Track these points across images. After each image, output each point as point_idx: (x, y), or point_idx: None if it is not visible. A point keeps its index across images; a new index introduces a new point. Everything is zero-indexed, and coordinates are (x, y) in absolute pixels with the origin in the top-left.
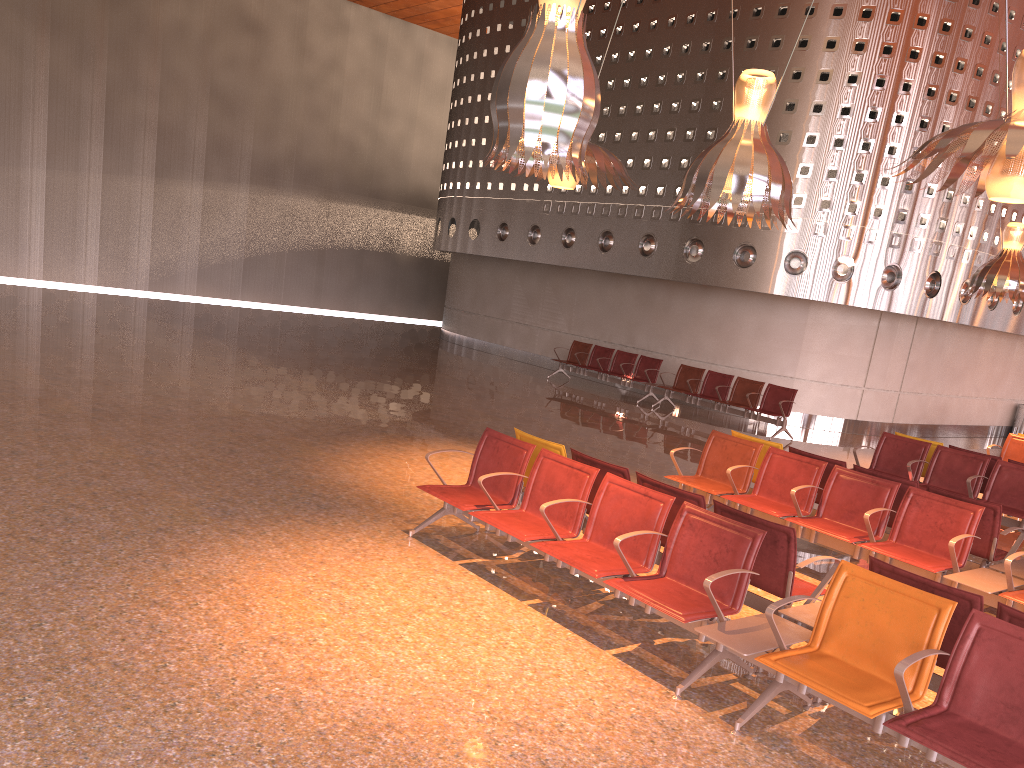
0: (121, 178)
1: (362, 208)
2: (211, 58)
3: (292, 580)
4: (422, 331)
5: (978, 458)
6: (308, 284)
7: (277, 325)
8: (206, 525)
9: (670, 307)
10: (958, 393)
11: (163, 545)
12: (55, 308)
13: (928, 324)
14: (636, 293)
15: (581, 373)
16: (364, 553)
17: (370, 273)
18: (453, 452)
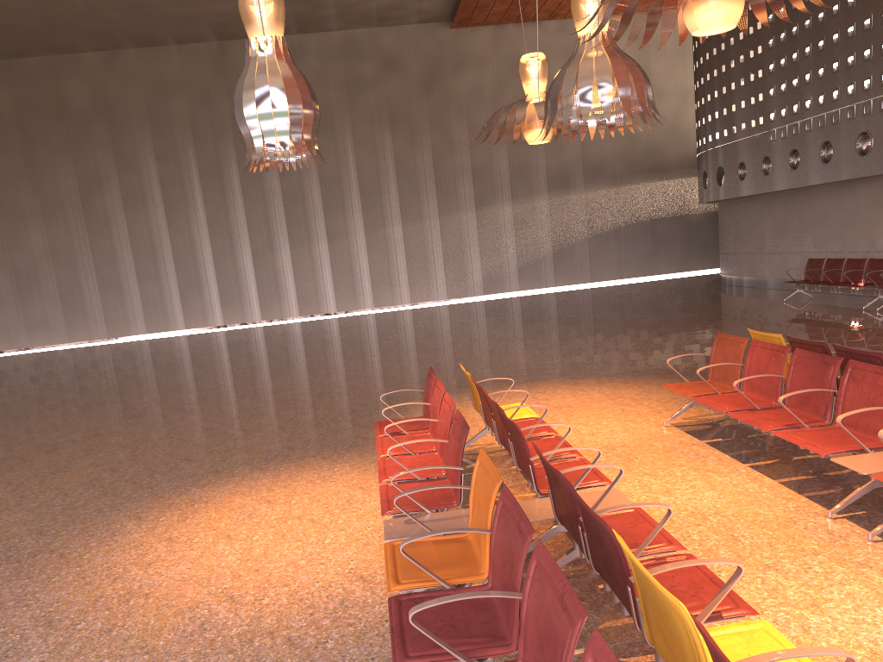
0: (451, 216)
1: (648, 184)
2: (502, 105)
3: (244, 500)
4: (708, 279)
5: None
6: (610, 260)
7: (559, 302)
8: (249, 466)
9: None
10: None
11: (201, 481)
12: (391, 323)
13: None
14: (869, 195)
15: (815, 290)
16: (327, 478)
17: (665, 238)
18: (545, 389)
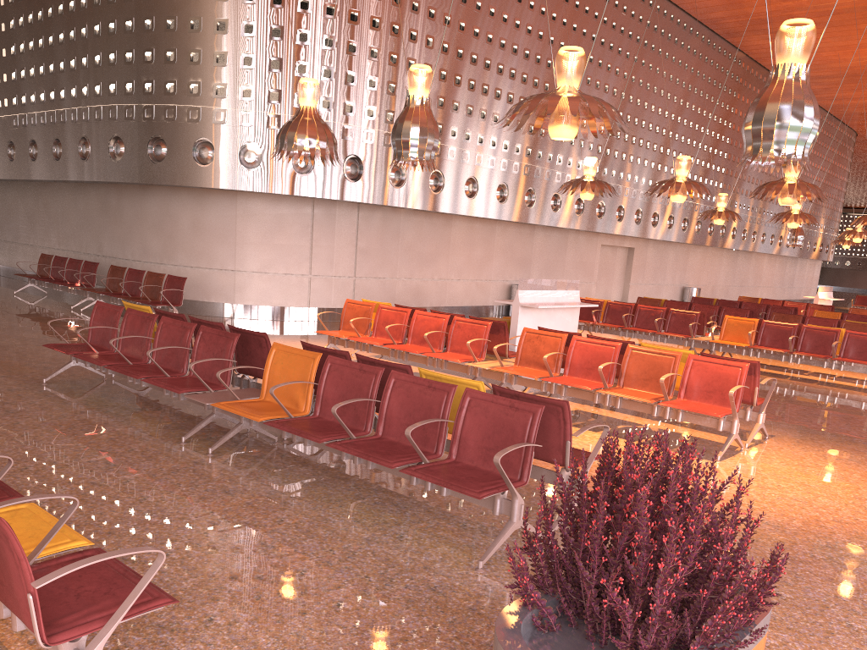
0: None
1: None
2: None
3: None
4: None
5: (150, 317)
6: None
7: None
8: None
9: (122, 211)
10: (433, 276)
11: None
12: None
13: (374, 210)
14: (98, 200)
15: (43, 285)
16: None
17: None
18: None
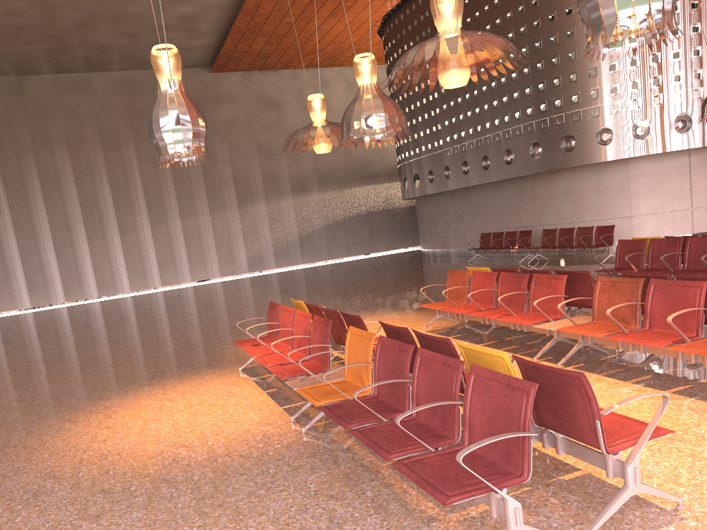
0: (220, 213)
1: (364, 187)
2: (253, 130)
3: (149, 401)
4: (412, 253)
5: (676, 240)
6: (341, 243)
7: (311, 273)
8: (135, 384)
9: (536, 193)
10: None
11: (103, 396)
12: (183, 295)
13: None
14: (514, 190)
15: (488, 253)
16: (204, 383)
17: (379, 225)
18: None
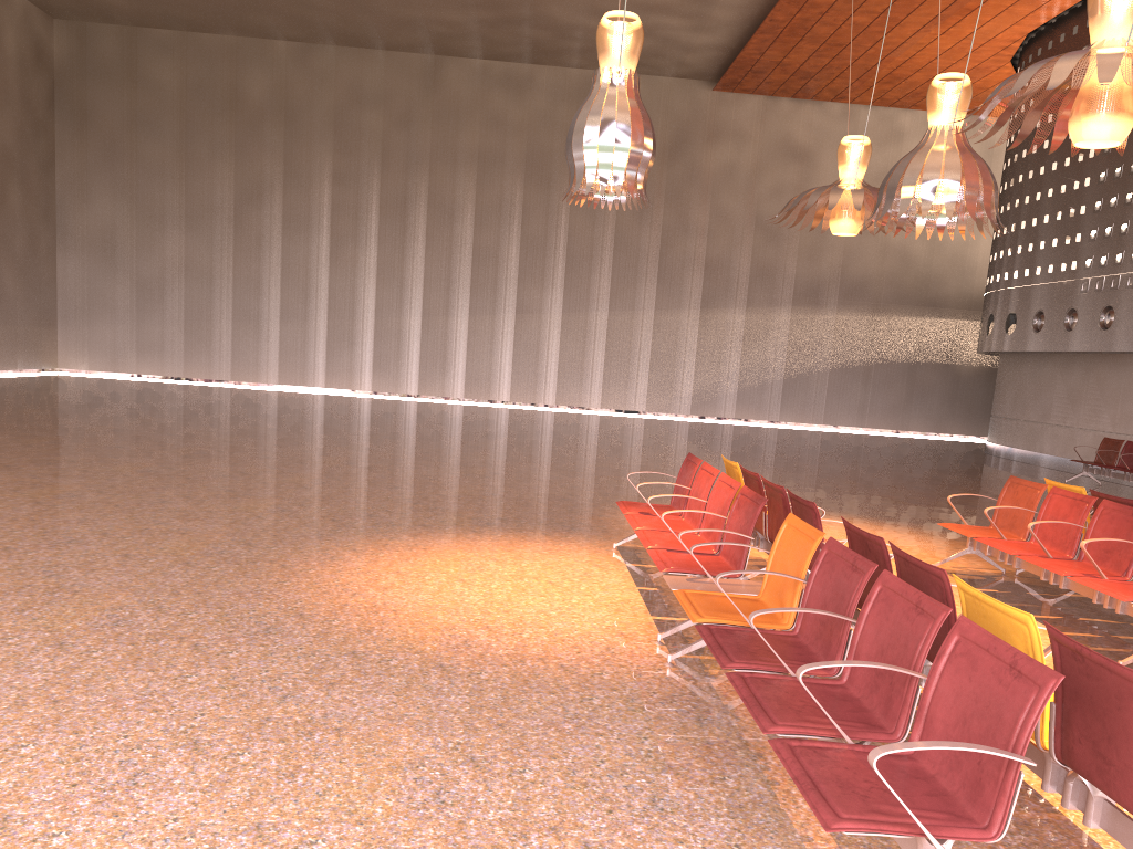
0: (670, 312)
1: (915, 319)
2: (757, 191)
3: (467, 554)
4: (970, 446)
5: None
6: (851, 402)
7: (786, 438)
8: (459, 527)
9: None
10: None
11: (410, 531)
12: (580, 424)
13: None
14: None
15: (1106, 475)
16: (554, 551)
17: (924, 388)
18: None
